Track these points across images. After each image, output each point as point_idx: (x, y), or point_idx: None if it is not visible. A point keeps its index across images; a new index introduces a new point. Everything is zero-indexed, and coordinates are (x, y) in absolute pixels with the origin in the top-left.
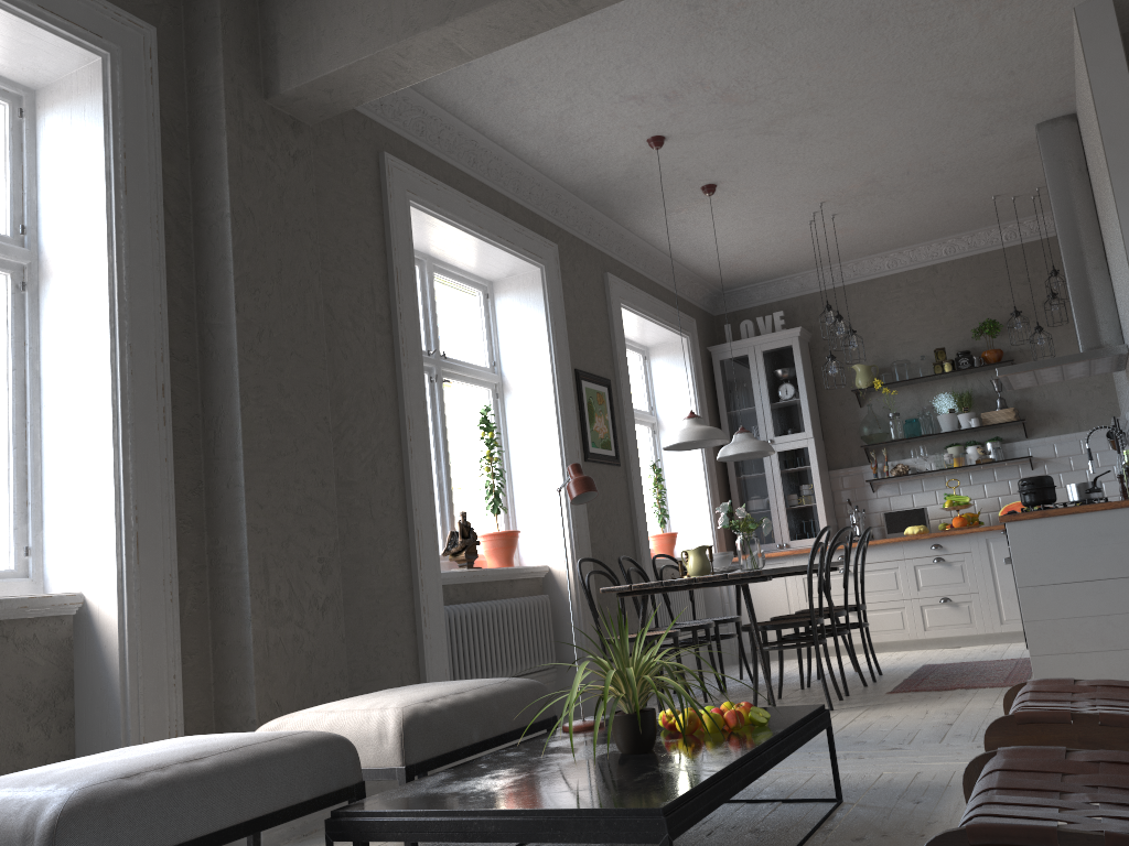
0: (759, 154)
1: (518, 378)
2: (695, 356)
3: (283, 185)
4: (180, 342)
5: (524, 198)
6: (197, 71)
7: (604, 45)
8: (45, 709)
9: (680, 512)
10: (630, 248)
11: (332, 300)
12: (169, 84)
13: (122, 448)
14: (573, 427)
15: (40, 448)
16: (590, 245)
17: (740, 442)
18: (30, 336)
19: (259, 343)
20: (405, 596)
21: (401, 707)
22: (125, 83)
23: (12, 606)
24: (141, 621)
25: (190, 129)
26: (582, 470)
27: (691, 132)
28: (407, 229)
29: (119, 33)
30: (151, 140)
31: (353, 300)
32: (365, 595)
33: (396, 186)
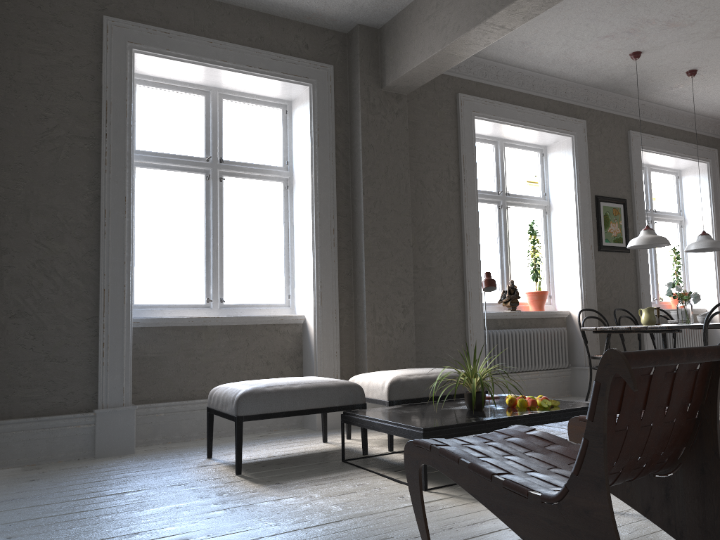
0: (718, 49)
1: (558, 202)
2: (713, 175)
3: (390, 129)
4: (343, 208)
5: (561, 96)
6: (351, 81)
7: (571, 17)
8: (291, 359)
9: (696, 279)
10: (652, 111)
11: (423, 178)
12: (340, 89)
13: (315, 257)
14: (589, 231)
15: (293, 255)
16: (617, 114)
17: (698, 241)
18: (289, 208)
19: (374, 207)
20: (460, 324)
21: (394, 376)
22: (318, 96)
23: (277, 319)
24: (322, 328)
25: (349, 109)
26: (490, 275)
27: (658, 46)
28: (471, 133)
29: (316, 73)
30: (330, 119)
31: (436, 176)
32: (436, 322)
33: (465, 110)
